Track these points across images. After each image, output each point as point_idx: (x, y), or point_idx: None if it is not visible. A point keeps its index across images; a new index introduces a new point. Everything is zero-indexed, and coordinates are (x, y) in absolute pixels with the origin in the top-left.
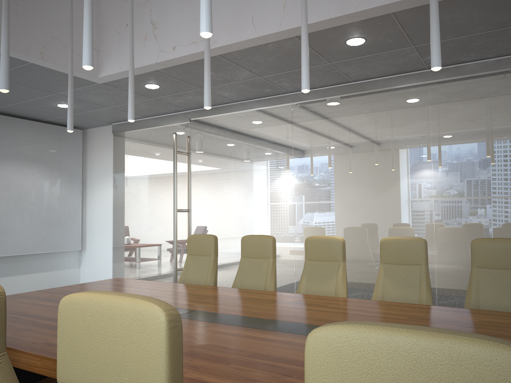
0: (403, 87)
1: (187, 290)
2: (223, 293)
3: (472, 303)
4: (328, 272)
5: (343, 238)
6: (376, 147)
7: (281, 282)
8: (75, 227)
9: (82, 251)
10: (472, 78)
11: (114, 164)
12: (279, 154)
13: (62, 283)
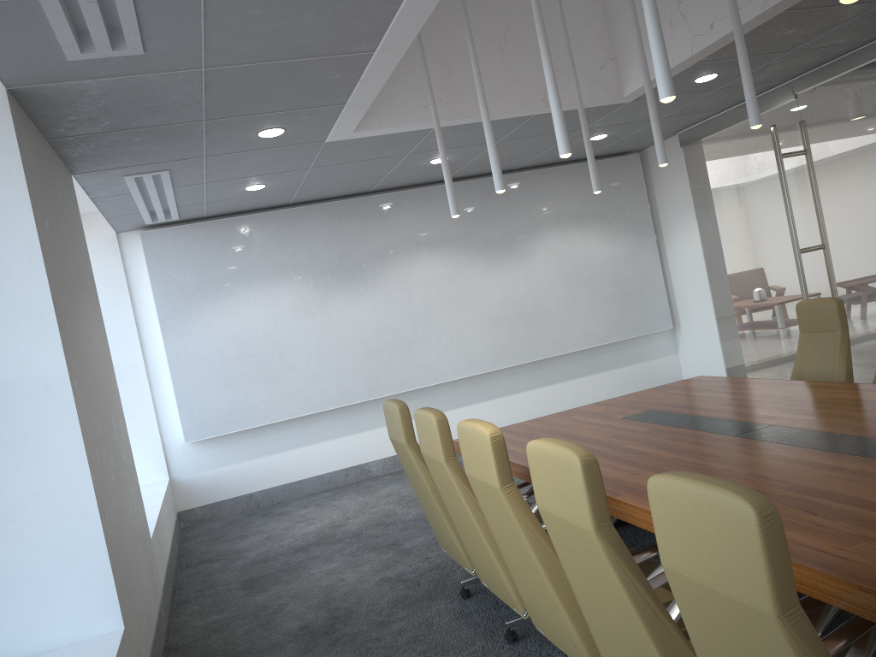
0: None
1: (783, 392)
2: (835, 394)
3: None
4: None
5: None
6: None
7: None
8: (657, 297)
9: (676, 329)
10: None
11: (693, 194)
12: None
13: (656, 377)
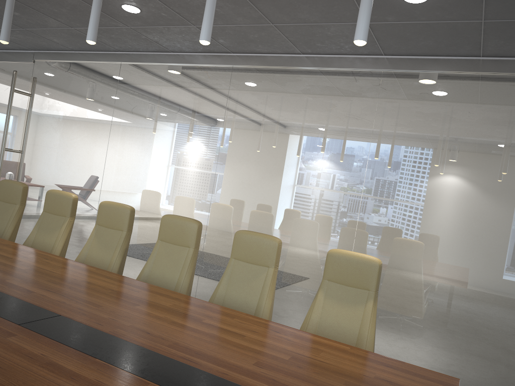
0: (212, 66)
1: None
2: None
3: (145, 271)
4: (55, 225)
5: (75, 196)
6: (180, 120)
7: (82, 235)
8: None
9: None
10: (266, 69)
11: None
12: (102, 111)
13: None
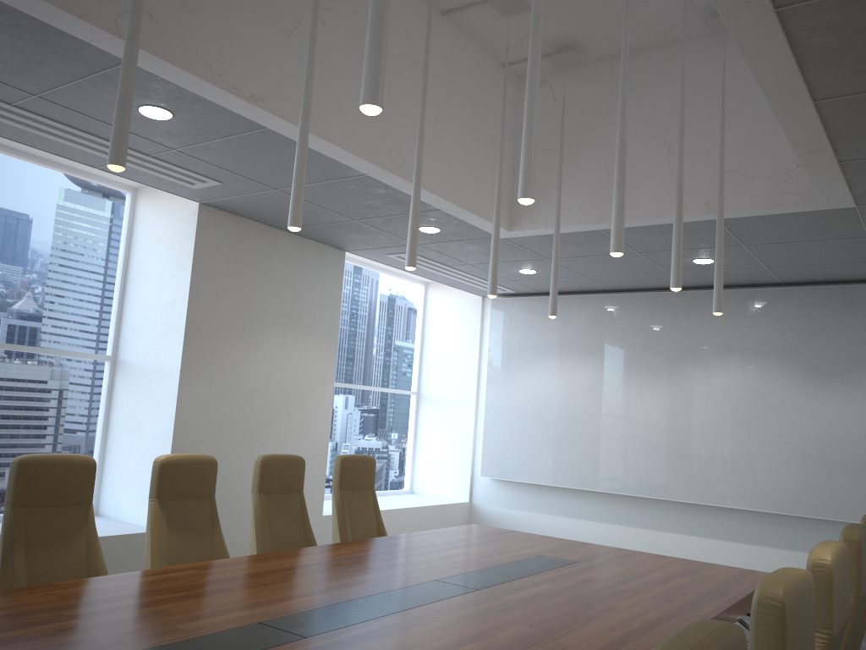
0: None
1: (657, 596)
2: (633, 611)
3: None
4: None
5: (820, 557)
6: None
7: None
8: None
9: None
10: None
11: None
12: None
13: None
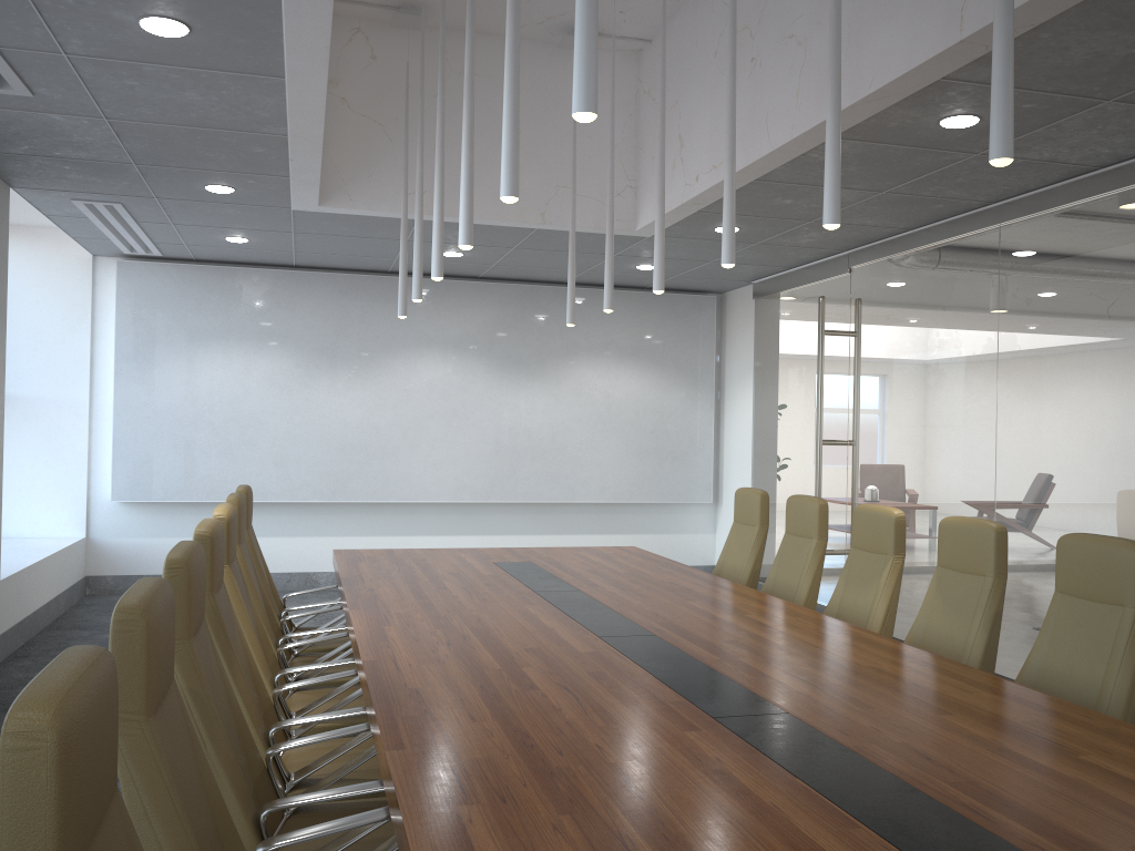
0: None
1: (654, 571)
2: (682, 581)
3: (1031, 661)
4: (870, 571)
5: (899, 512)
6: None
7: None
8: (702, 463)
9: (718, 505)
10: None
11: (755, 354)
12: (976, 334)
13: (682, 555)
